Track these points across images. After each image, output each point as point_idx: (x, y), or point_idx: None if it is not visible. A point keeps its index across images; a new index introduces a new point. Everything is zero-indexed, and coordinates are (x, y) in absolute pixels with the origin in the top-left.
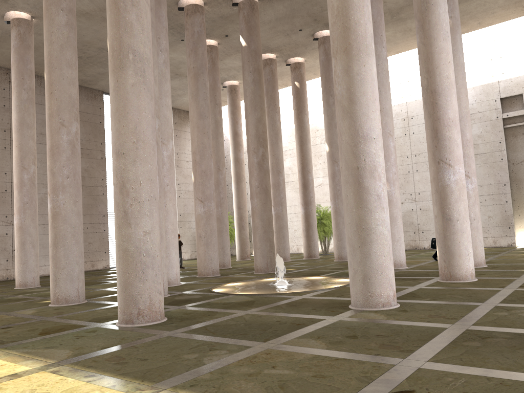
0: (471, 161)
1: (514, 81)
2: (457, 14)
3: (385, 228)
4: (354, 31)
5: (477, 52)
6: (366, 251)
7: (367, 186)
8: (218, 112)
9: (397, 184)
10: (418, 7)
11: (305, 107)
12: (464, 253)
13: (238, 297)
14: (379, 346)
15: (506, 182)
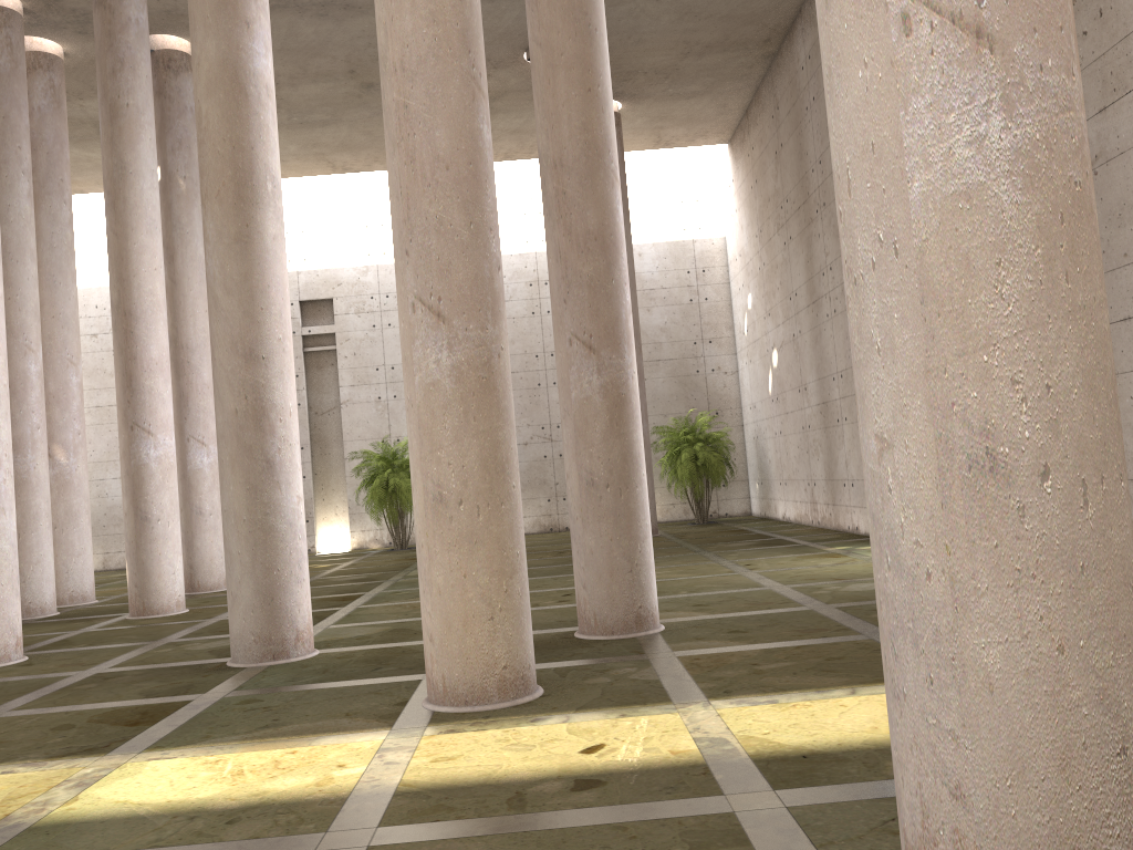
0: (210, 419)
1: (321, 276)
2: (197, 174)
3: (5, 541)
4: None
5: None
6: None
7: None
8: None
9: (84, 453)
10: (109, 171)
11: None
12: (167, 570)
13: None
14: None
15: (305, 445)
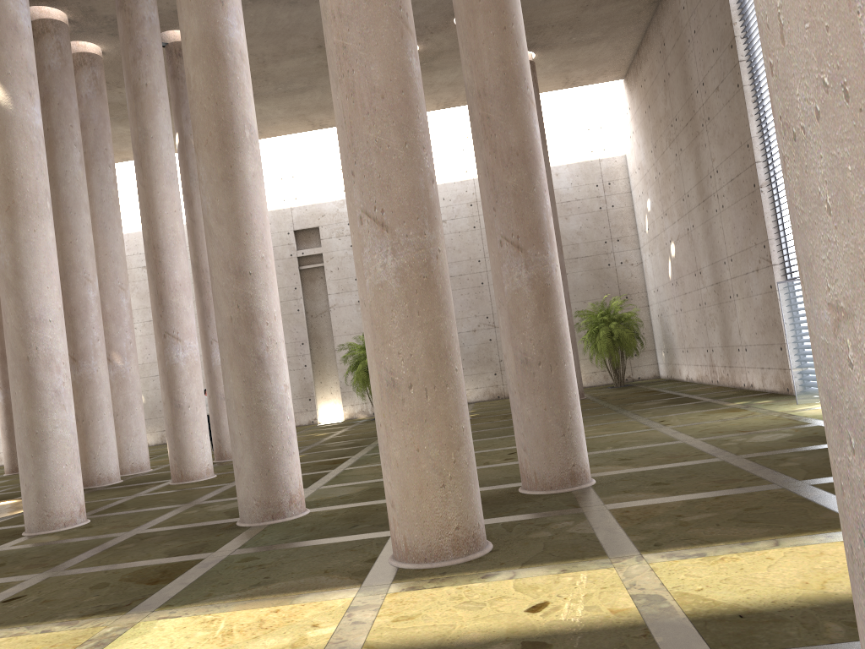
0: None
1: (309, 210)
2: None
3: (67, 430)
4: (20, 187)
5: (265, 167)
6: (41, 461)
7: (41, 380)
8: None
9: (135, 357)
10: (135, 138)
11: None
12: (198, 445)
13: None
14: (24, 567)
15: (305, 341)
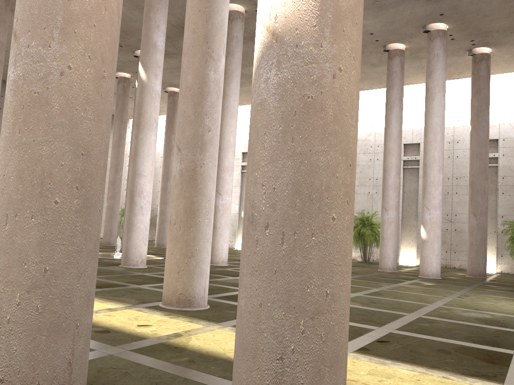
0: None
1: None
2: None
3: (142, 225)
4: (143, 116)
5: None
6: (129, 235)
7: (136, 201)
8: (123, 128)
9: None
10: None
11: None
12: (220, 248)
13: None
14: None
15: None
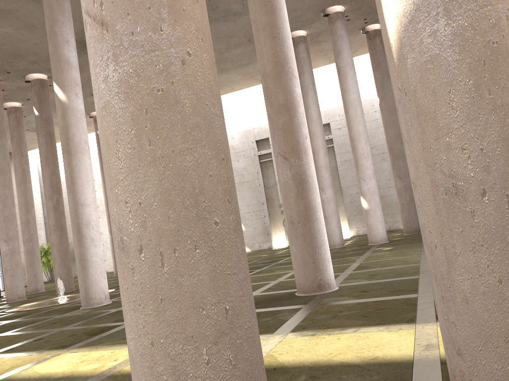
0: None
1: (263, 128)
2: None
3: (97, 257)
4: (72, 140)
5: (238, 106)
6: (86, 273)
7: (84, 233)
8: (25, 162)
9: None
10: None
11: None
12: None
13: (19, 312)
14: (60, 325)
15: (264, 202)
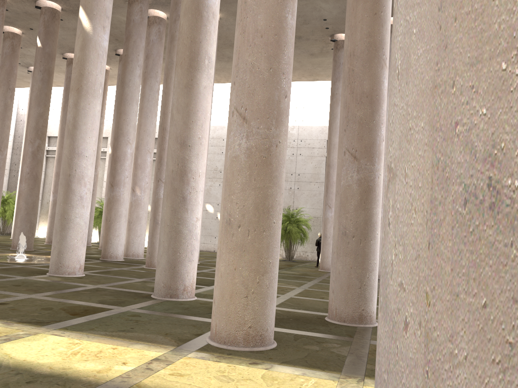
0: None
1: None
2: None
3: (82, 220)
4: (86, 78)
5: None
6: (64, 234)
7: (74, 189)
8: (10, 97)
9: (148, 192)
10: (166, 65)
11: (102, 110)
12: None
13: None
14: (26, 290)
15: None
